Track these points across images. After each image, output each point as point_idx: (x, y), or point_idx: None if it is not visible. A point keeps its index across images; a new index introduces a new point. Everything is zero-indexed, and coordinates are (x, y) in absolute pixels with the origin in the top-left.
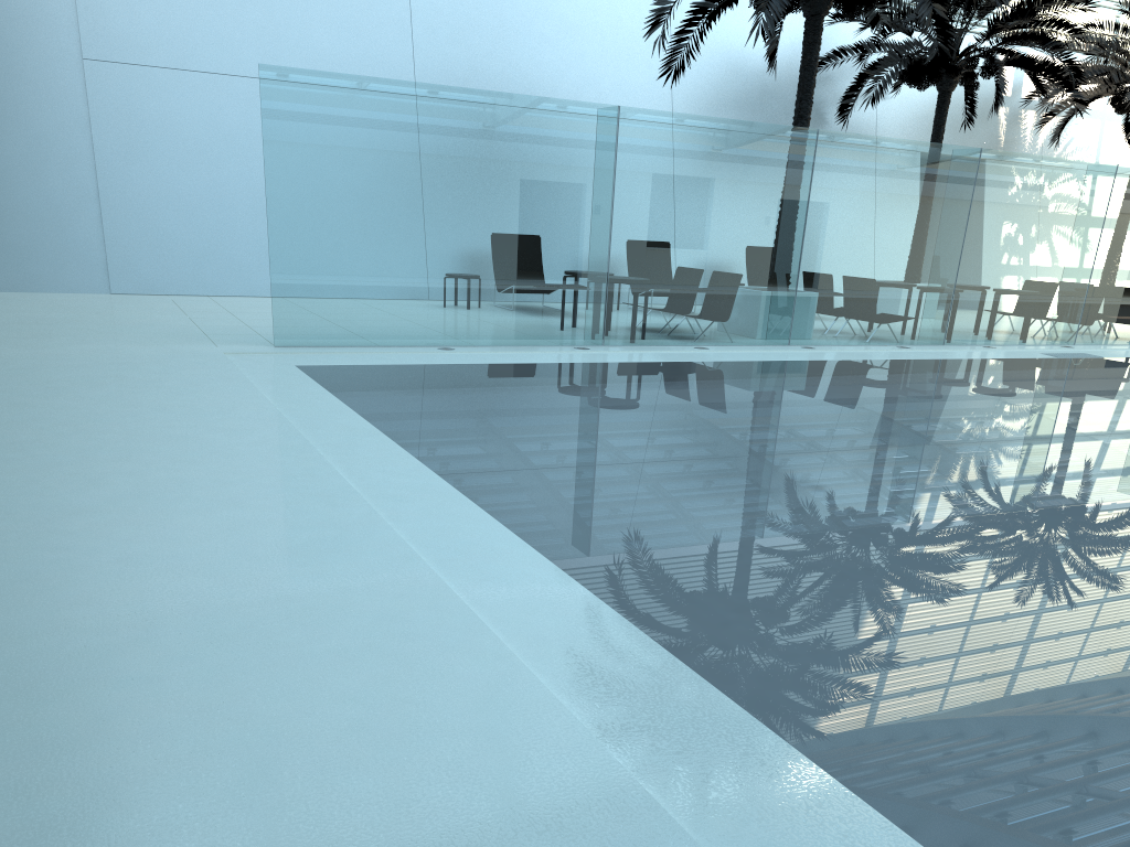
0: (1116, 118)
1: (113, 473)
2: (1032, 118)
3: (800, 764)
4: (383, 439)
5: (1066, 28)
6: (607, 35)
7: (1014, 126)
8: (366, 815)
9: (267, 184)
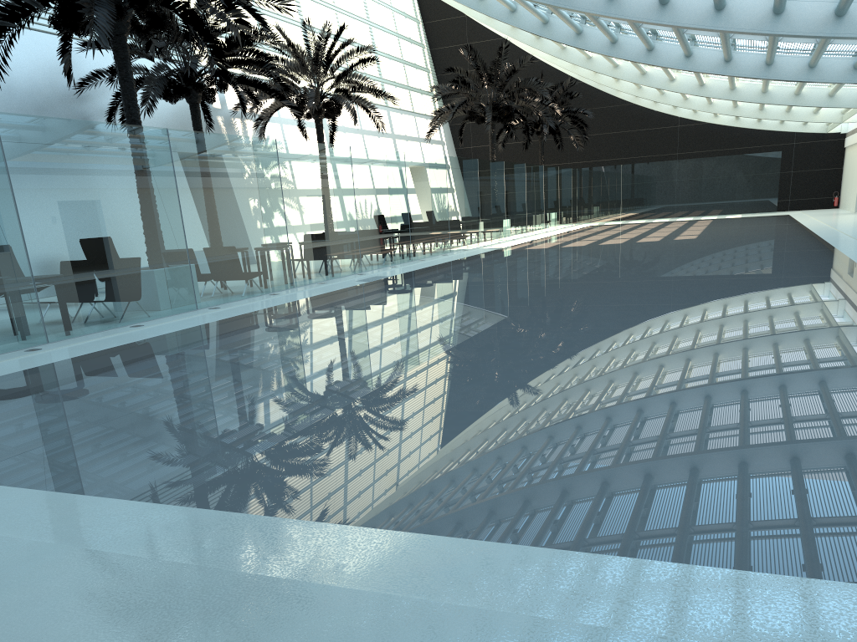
0: (288, 122)
1: None
2: (240, 123)
3: None
4: (25, 492)
5: (263, 56)
6: None
7: (231, 129)
8: None
9: None
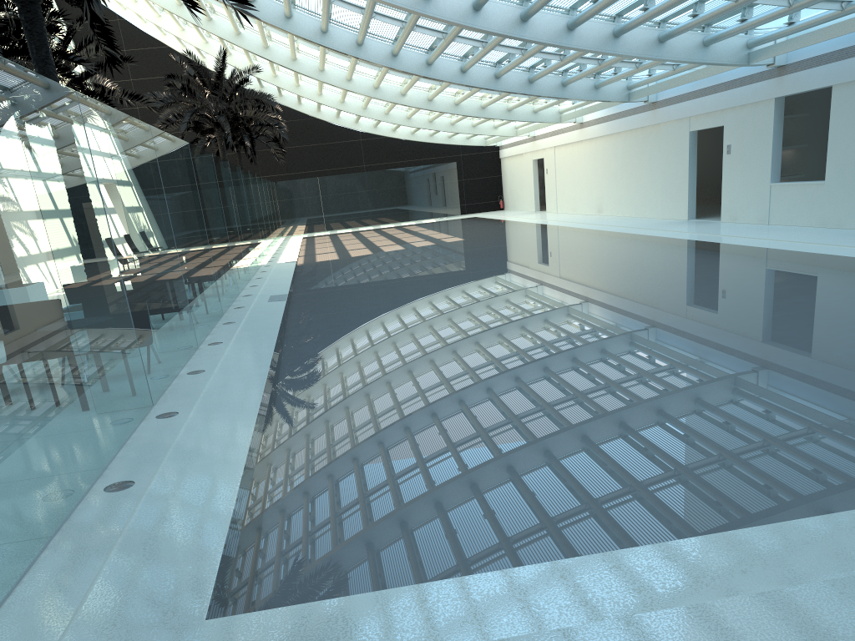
0: None
1: None
2: None
3: None
4: None
5: None
6: None
7: None
8: None
9: None
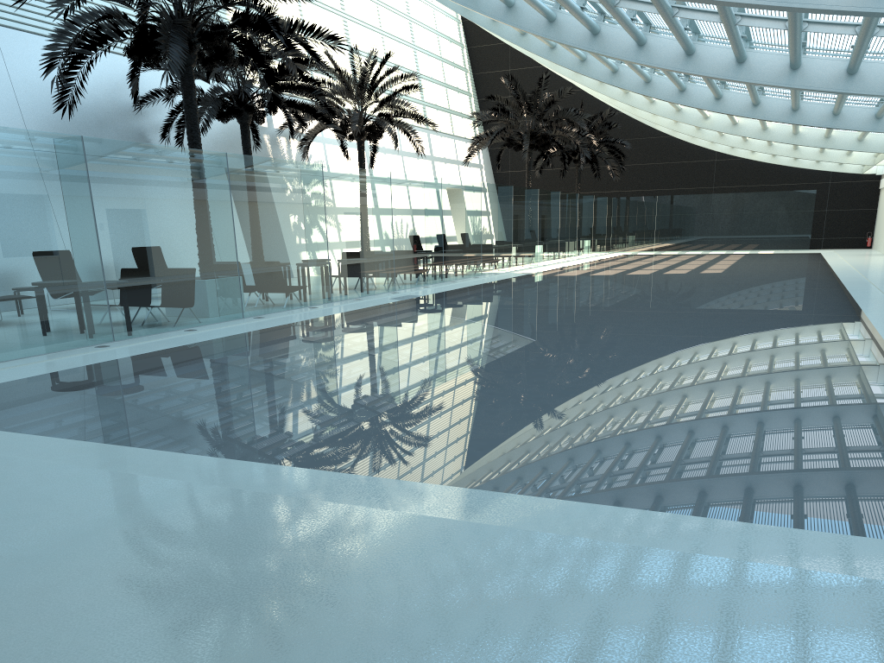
0: (330, 141)
1: None
2: (285, 142)
3: (834, 536)
4: (132, 449)
5: (311, 81)
6: None
7: (276, 147)
8: (807, 655)
9: None
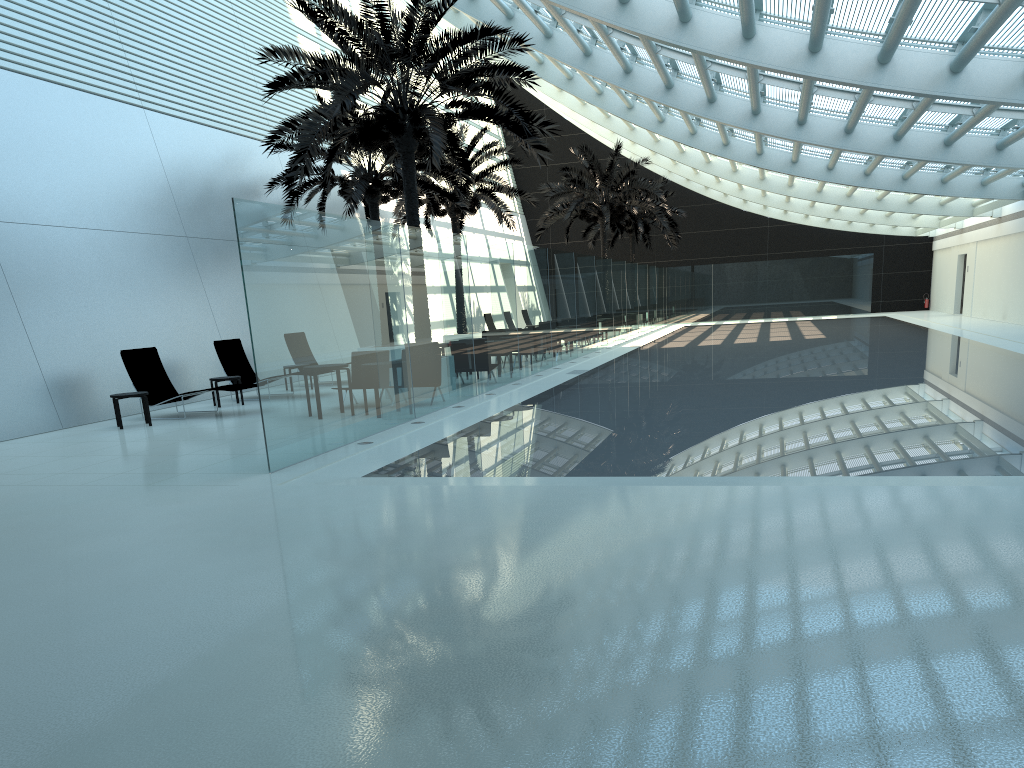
0: None
1: (795, 522)
2: None
3: None
4: (705, 477)
5: None
6: (118, 159)
7: None
8: None
9: (250, 314)
